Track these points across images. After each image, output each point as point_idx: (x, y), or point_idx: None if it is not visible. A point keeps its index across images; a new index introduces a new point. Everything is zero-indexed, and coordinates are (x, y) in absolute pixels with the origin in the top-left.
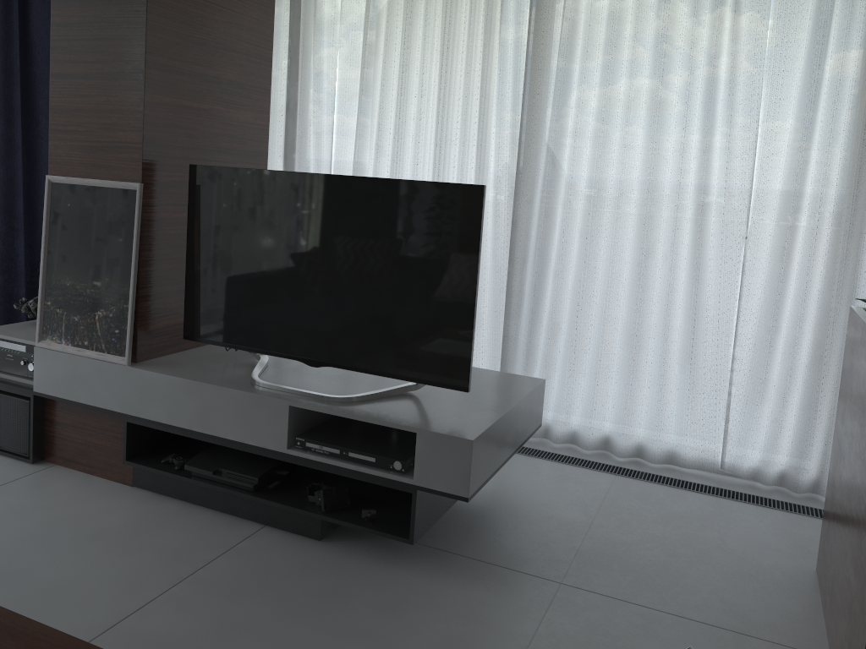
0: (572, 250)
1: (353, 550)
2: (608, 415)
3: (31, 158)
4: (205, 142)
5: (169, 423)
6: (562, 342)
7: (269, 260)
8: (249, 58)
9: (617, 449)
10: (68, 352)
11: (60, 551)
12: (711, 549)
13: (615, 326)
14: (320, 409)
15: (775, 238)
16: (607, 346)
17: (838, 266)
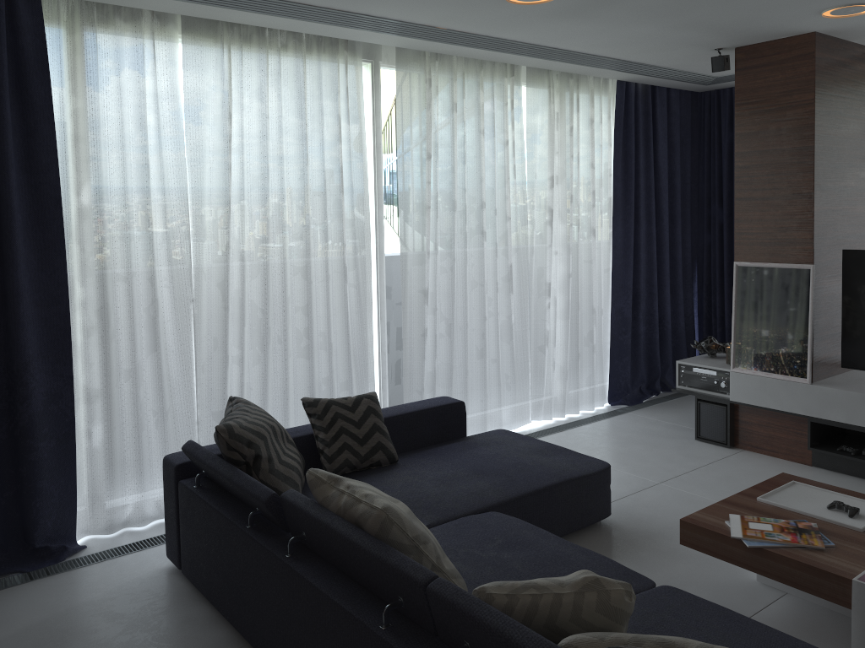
0: None
1: None
2: None
3: (658, 244)
4: (840, 232)
5: (847, 423)
6: None
7: None
8: (860, 168)
9: None
10: (758, 375)
11: None
12: None
13: None
14: None
15: None
16: None
17: None
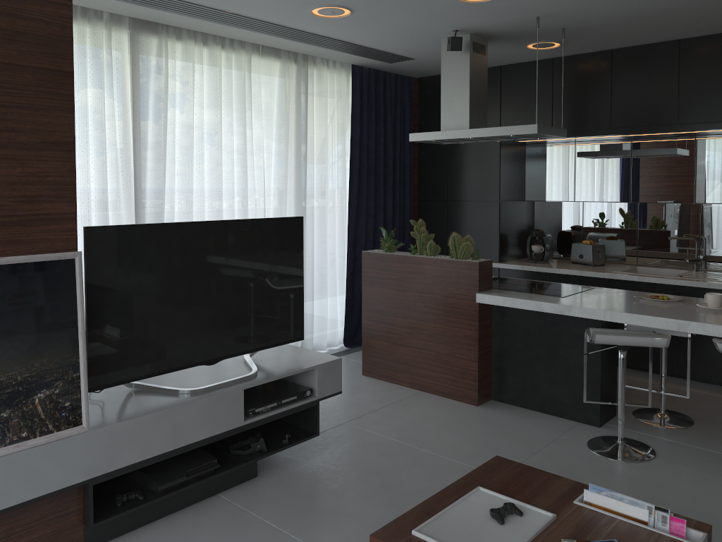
0: None
1: (276, 468)
2: None
3: None
4: None
5: (142, 459)
6: None
7: (171, 295)
8: None
9: None
10: (2, 455)
11: None
12: None
13: None
14: (265, 381)
15: None
16: None
17: None
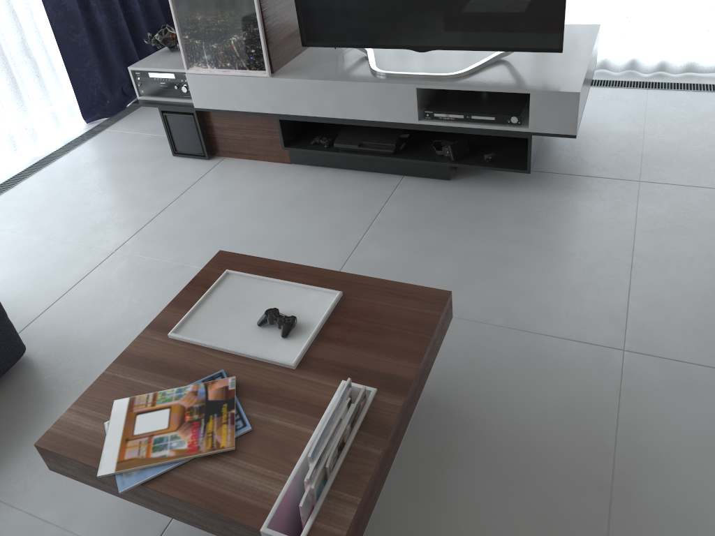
0: None
1: (477, 183)
2: (635, 41)
3: None
4: None
5: (315, 116)
6: None
7: None
8: None
9: (644, 67)
10: (216, 74)
11: (275, 218)
12: None
13: None
14: (444, 87)
15: None
16: None
17: None
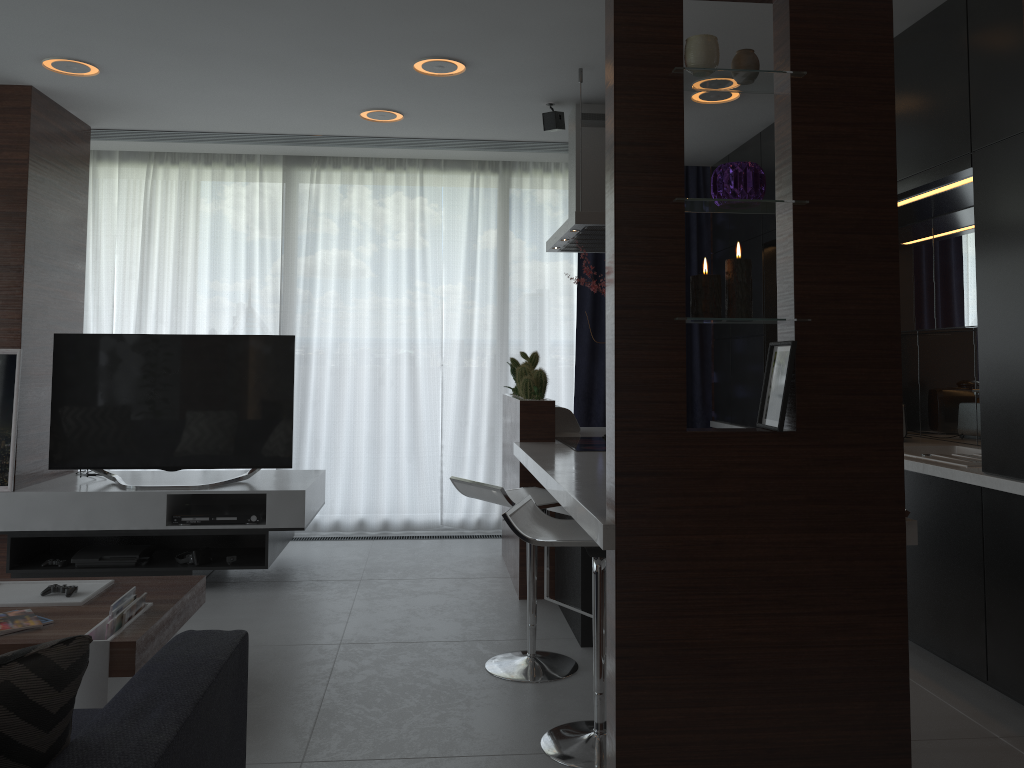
0: (325, 385)
1: (218, 590)
2: (361, 503)
3: None
4: (52, 316)
5: (56, 529)
6: (323, 454)
7: (130, 399)
8: (75, 251)
9: (370, 526)
10: None
11: None
12: (443, 557)
13: (361, 436)
14: (193, 491)
15: (459, 364)
16: (357, 452)
17: (497, 378)
